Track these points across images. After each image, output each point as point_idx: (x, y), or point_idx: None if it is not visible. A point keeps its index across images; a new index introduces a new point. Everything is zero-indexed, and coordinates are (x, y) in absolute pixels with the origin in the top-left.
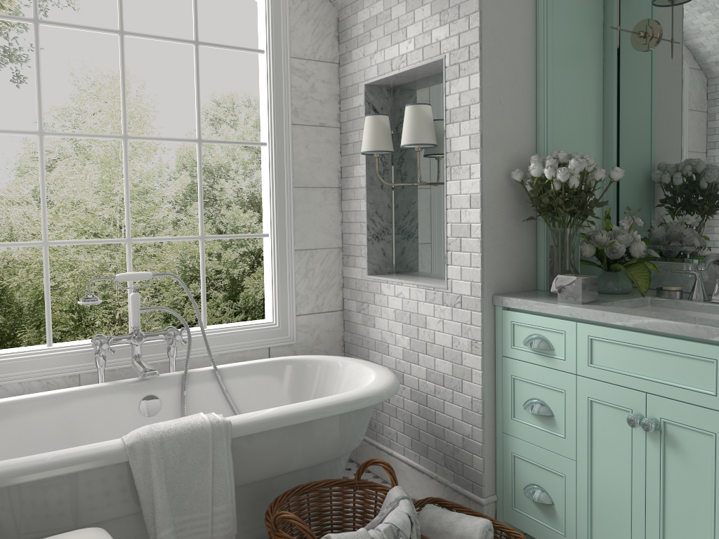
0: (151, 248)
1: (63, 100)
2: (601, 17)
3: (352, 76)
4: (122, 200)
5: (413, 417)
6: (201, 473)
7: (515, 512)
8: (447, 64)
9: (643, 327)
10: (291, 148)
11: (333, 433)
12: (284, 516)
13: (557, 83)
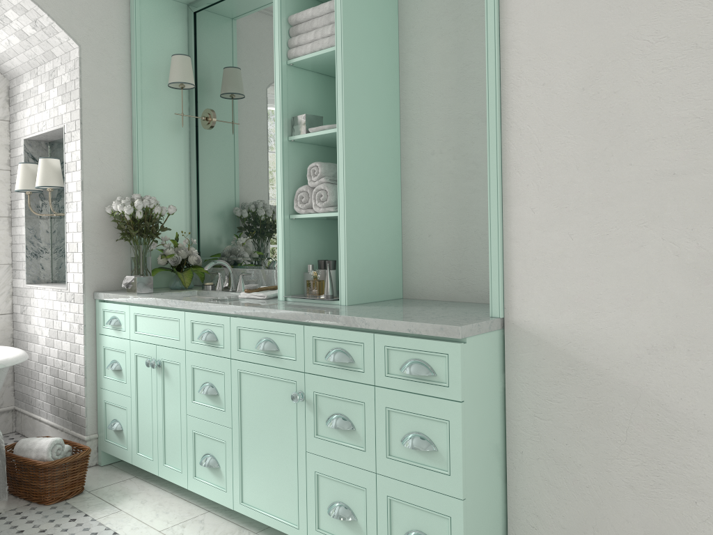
0: None
1: None
2: (187, 104)
3: (17, 131)
4: None
5: (52, 387)
6: None
7: (106, 442)
8: (66, 131)
9: (154, 304)
10: None
11: None
12: None
13: (147, 147)
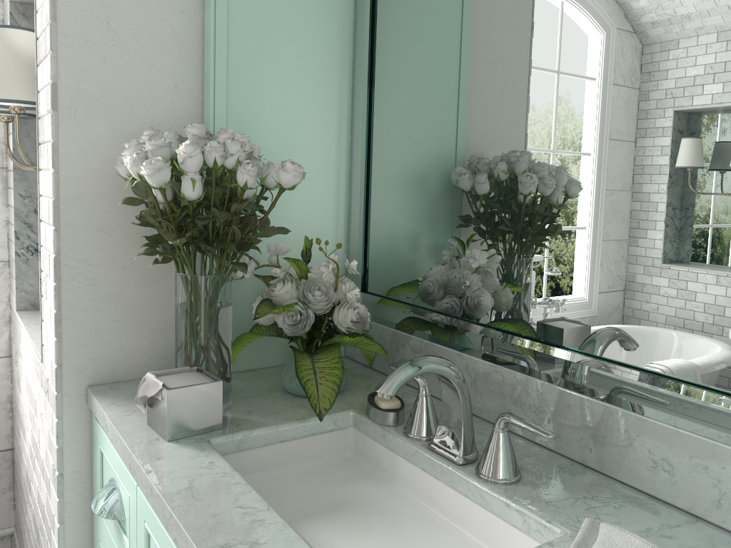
0: None
1: None
2: None
3: None
4: None
5: None
6: None
7: None
8: None
9: None
10: None
11: None
12: None
13: None
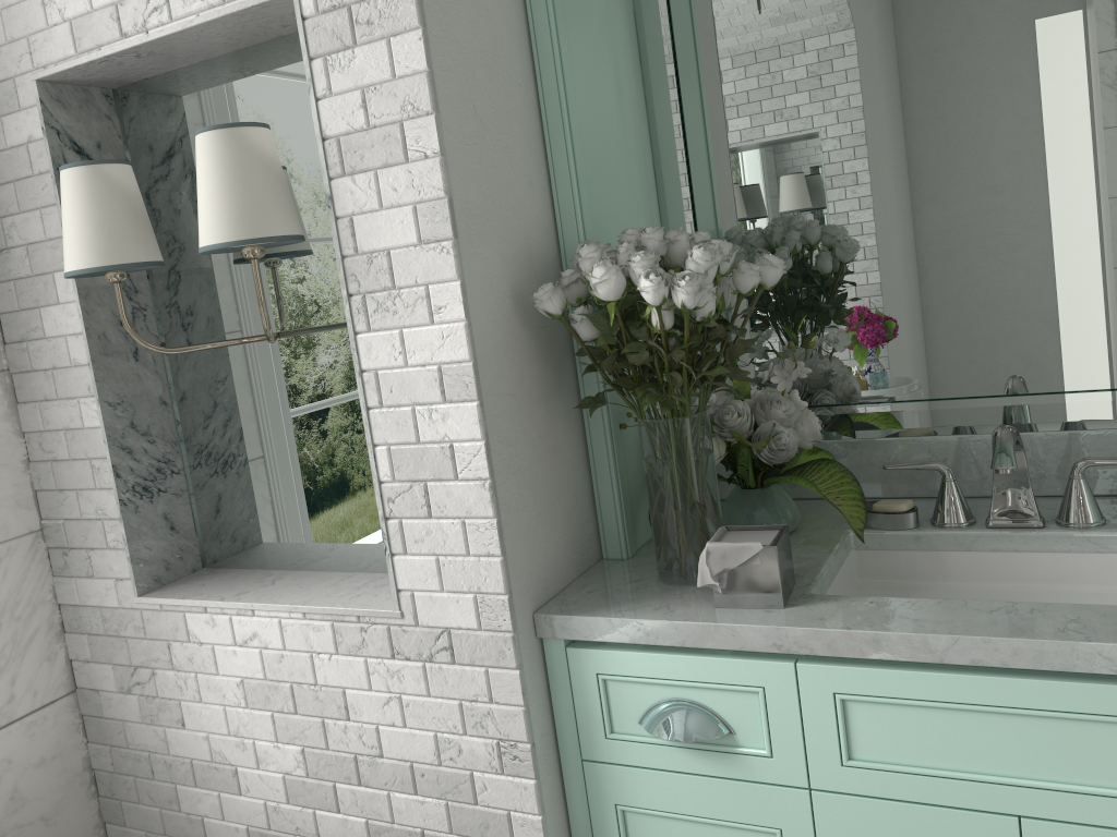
0: None
1: None
2: None
3: None
4: None
5: None
6: None
7: None
8: (309, 8)
9: (999, 662)
10: None
11: None
12: None
13: (577, 62)
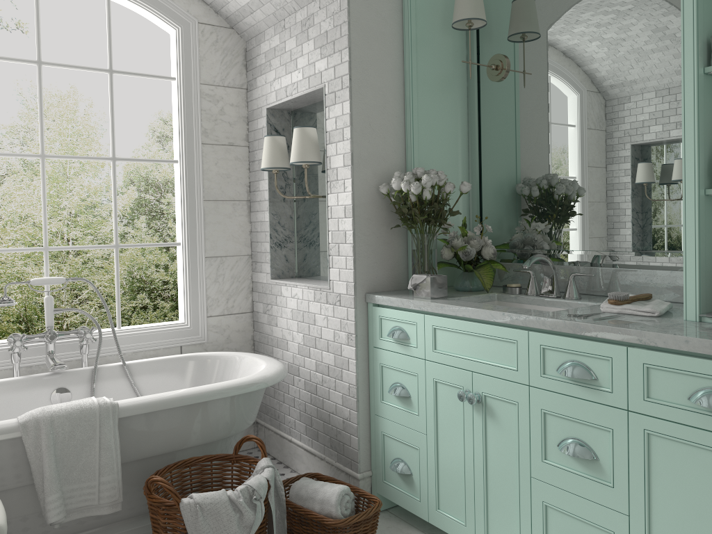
0: (98, 260)
1: (11, 118)
2: (464, 51)
3: (257, 100)
4: (70, 214)
5: (307, 405)
6: (89, 447)
7: (385, 484)
8: (326, 92)
9: (468, 316)
10: (201, 165)
11: (219, 416)
12: (154, 479)
13: (422, 108)
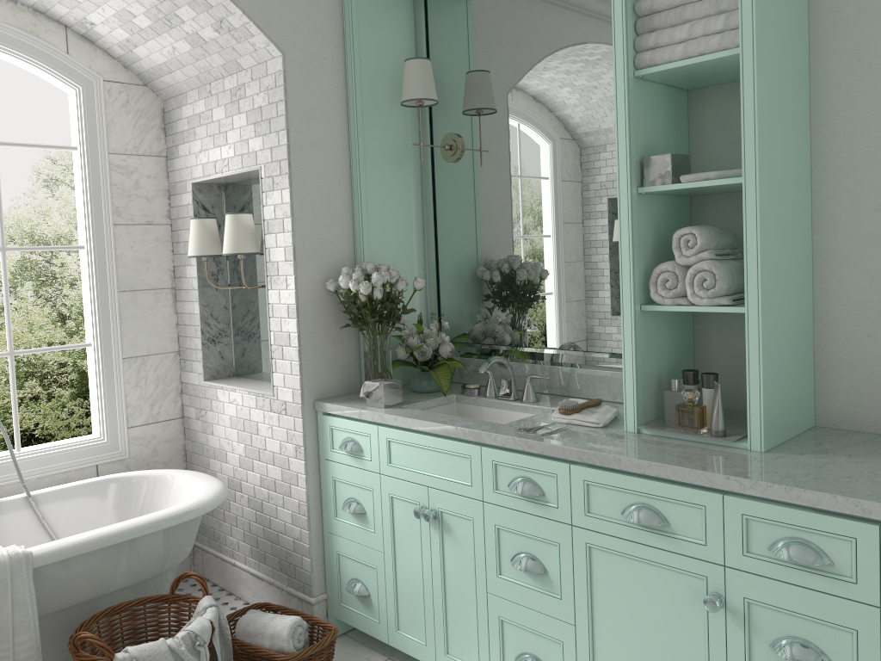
0: None
1: None
2: (417, 126)
3: (180, 172)
4: None
5: (252, 524)
6: (0, 606)
7: (342, 607)
8: (263, 175)
9: (423, 429)
10: (113, 250)
11: (150, 551)
12: (82, 636)
13: (371, 192)
